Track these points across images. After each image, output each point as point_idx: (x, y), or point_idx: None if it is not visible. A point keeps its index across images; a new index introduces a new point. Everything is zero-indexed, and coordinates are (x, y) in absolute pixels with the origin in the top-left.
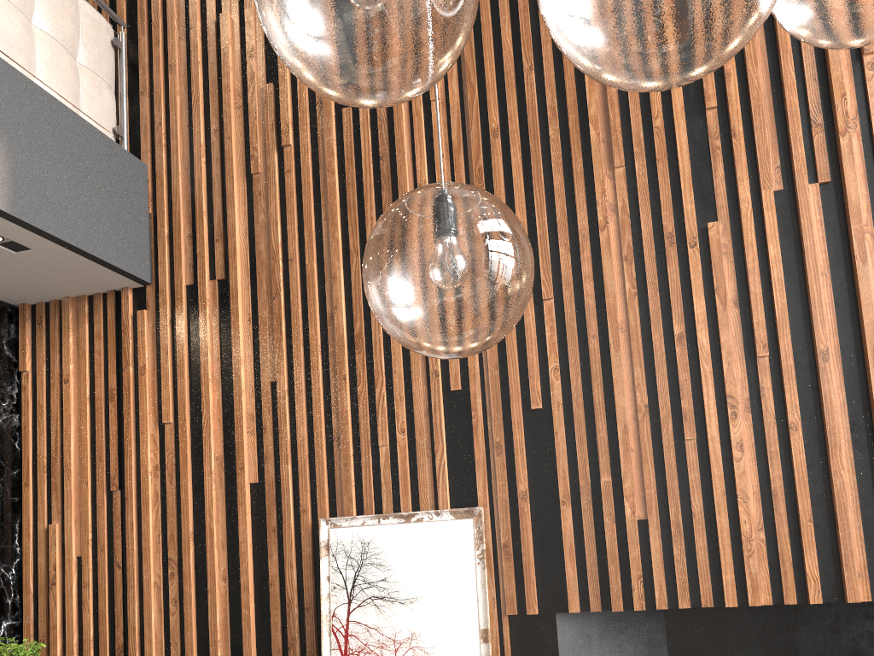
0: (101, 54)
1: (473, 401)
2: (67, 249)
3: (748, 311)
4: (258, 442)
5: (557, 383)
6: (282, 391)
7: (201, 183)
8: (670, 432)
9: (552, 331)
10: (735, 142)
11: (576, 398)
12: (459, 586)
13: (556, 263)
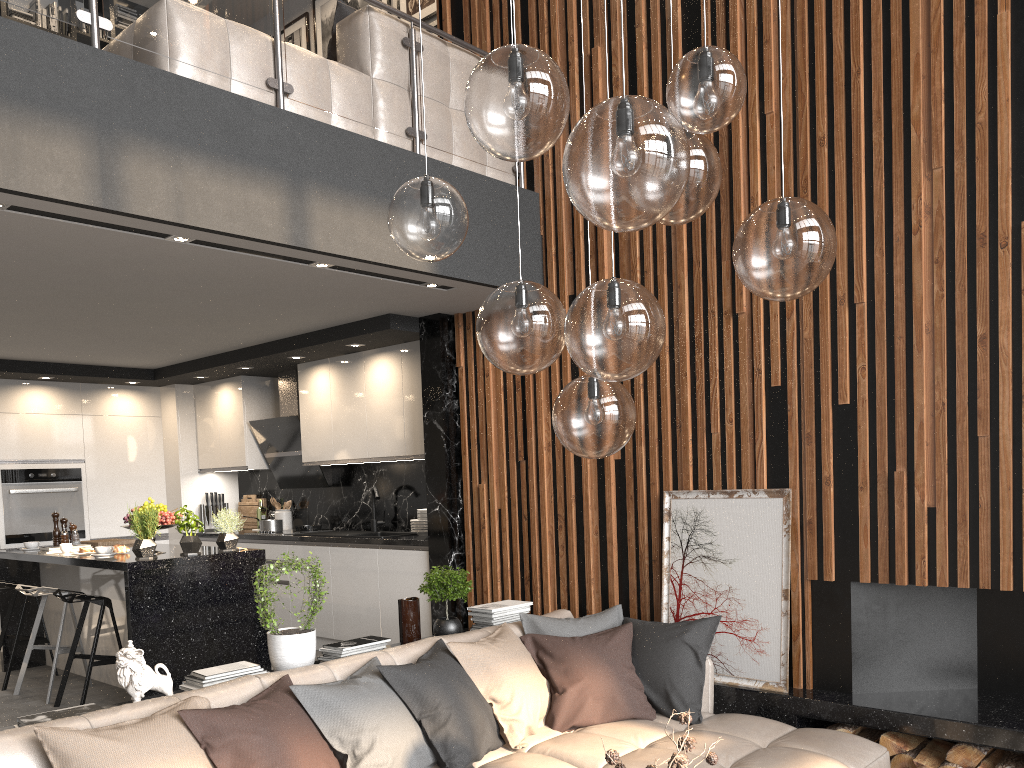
0: None
1: (789, 396)
2: (479, 285)
3: None
4: None
5: (863, 382)
6: (638, 385)
7: None
8: (964, 429)
9: (862, 333)
10: None
11: (879, 395)
12: (768, 553)
13: (871, 267)
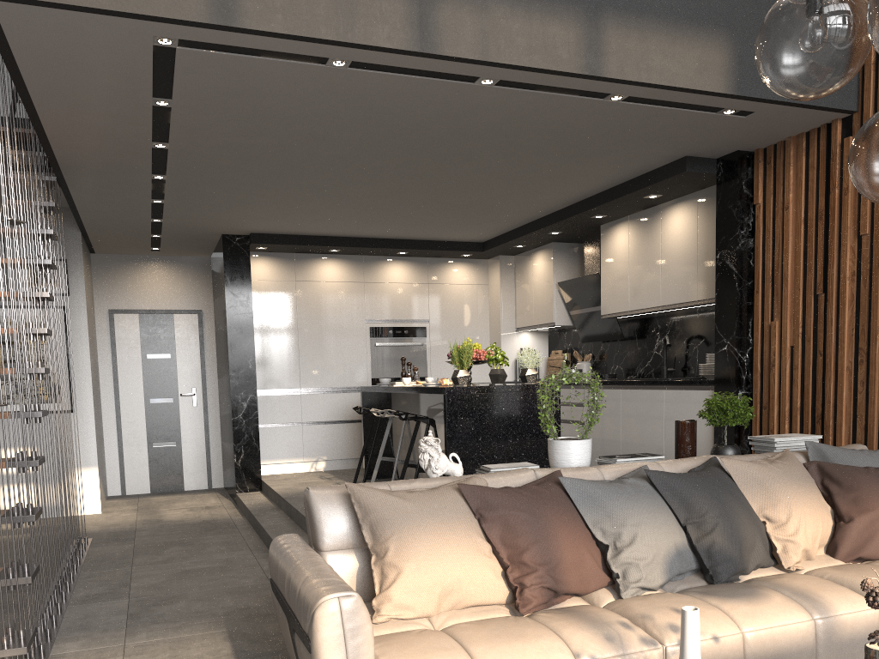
0: None
1: None
2: (781, 105)
3: None
4: None
5: None
6: None
7: None
8: None
9: None
10: None
11: None
12: None
13: None
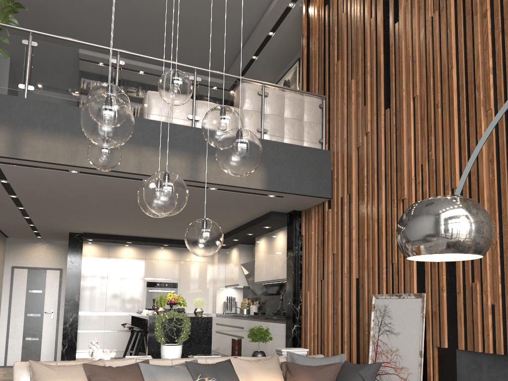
0: (312, 114)
1: None
2: (293, 194)
3: None
4: (358, 261)
5: None
6: (364, 239)
7: (344, 154)
8: (507, 256)
9: None
10: None
11: None
12: (414, 329)
13: (461, 168)
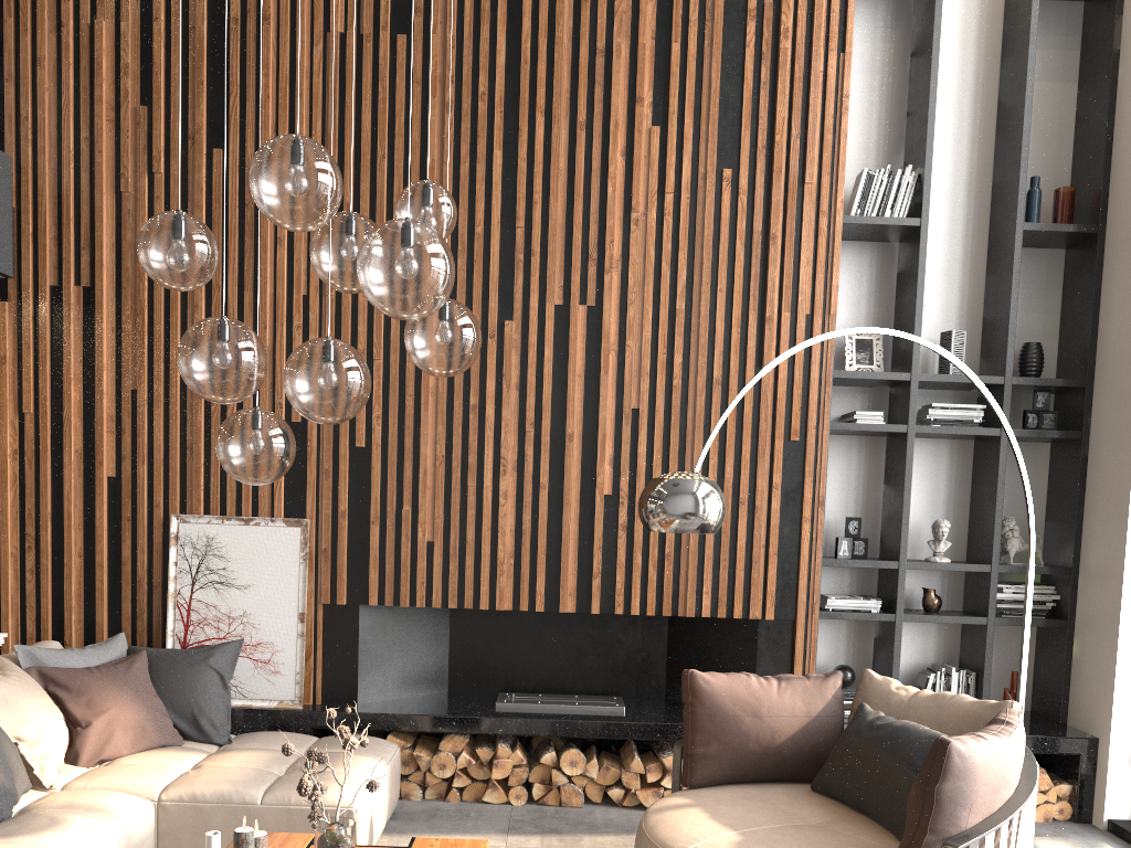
0: None
1: (309, 433)
2: None
3: (525, 394)
4: (117, 442)
5: (378, 429)
6: (142, 400)
7: (70, 189)
8: (458, 478)
9: (379, 386)
10: (533, 260)
11: (392, 442)
12: (285, 579)
13: (388, 330)
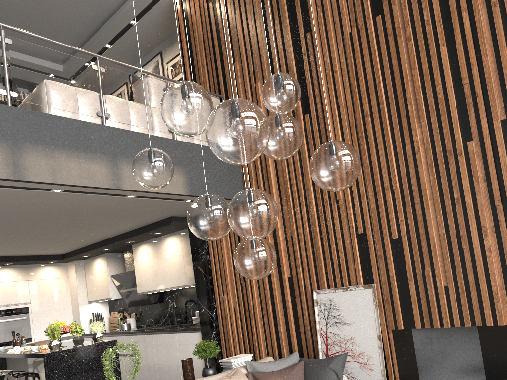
0: None
1: (368, 237)
2: None
3: (491, 183)
4: (288, 260)
5: (403, 227)
6: (294, 239)
7: None
8: (456, 245)
9: (399, 203)
10: (478, 99)
11: (412, 232)
12: (368, 317)
13: (399, 171)
